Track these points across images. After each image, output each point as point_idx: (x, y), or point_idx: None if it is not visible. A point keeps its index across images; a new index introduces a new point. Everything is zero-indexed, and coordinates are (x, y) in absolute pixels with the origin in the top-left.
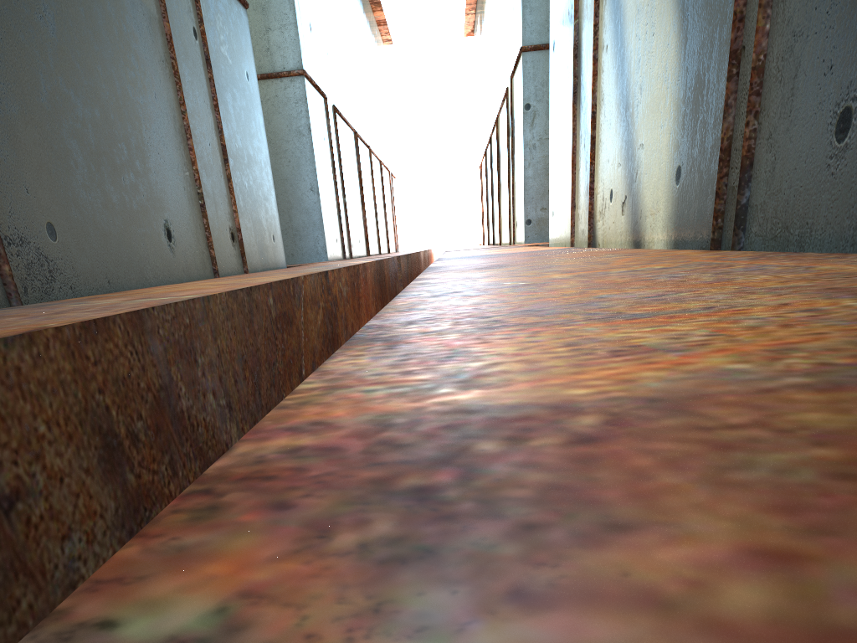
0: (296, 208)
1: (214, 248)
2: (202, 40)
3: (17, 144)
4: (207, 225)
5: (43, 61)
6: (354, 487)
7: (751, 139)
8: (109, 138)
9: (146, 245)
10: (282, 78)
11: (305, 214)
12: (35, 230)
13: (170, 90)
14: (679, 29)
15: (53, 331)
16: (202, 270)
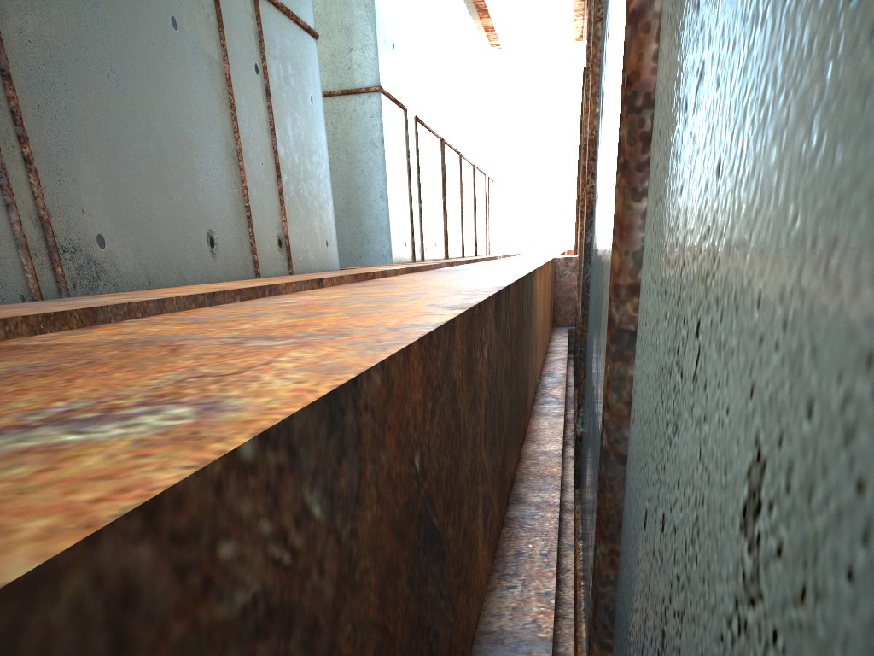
0: (366, 213)
1: (258, 253)
2: (264, 74)
3: (78, 176)
4: (251, 233)
5: (106, 110)
6: None
7: (591, 193)
8: (160, 165)
9: (187, 251)
10: (360, 94)
11: (373, 220)
12: (87, 241)
13: (225, 120)
14: None
15: (21, 318)
16: (243, 271)
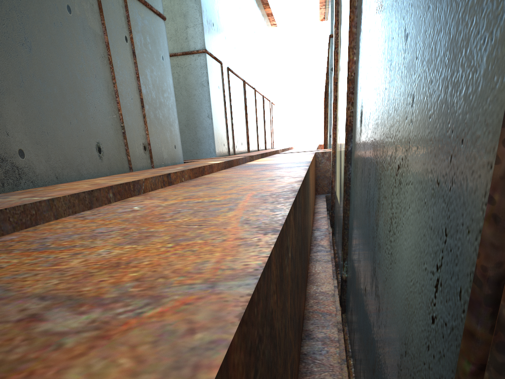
0: (199, 127)
1: (131, 155)
2: (131, 42)
3: (3, 111)
4: (126, 143)
5: (23, 66)
6: None
7: (351, 116)
8: (62, 102)
9: (83, 157)
10: (193, 54)
11: (204, 130)
12: (11, 154)
13: (106, 72)
14: (347, 48)
15: None
16: (121, 167)
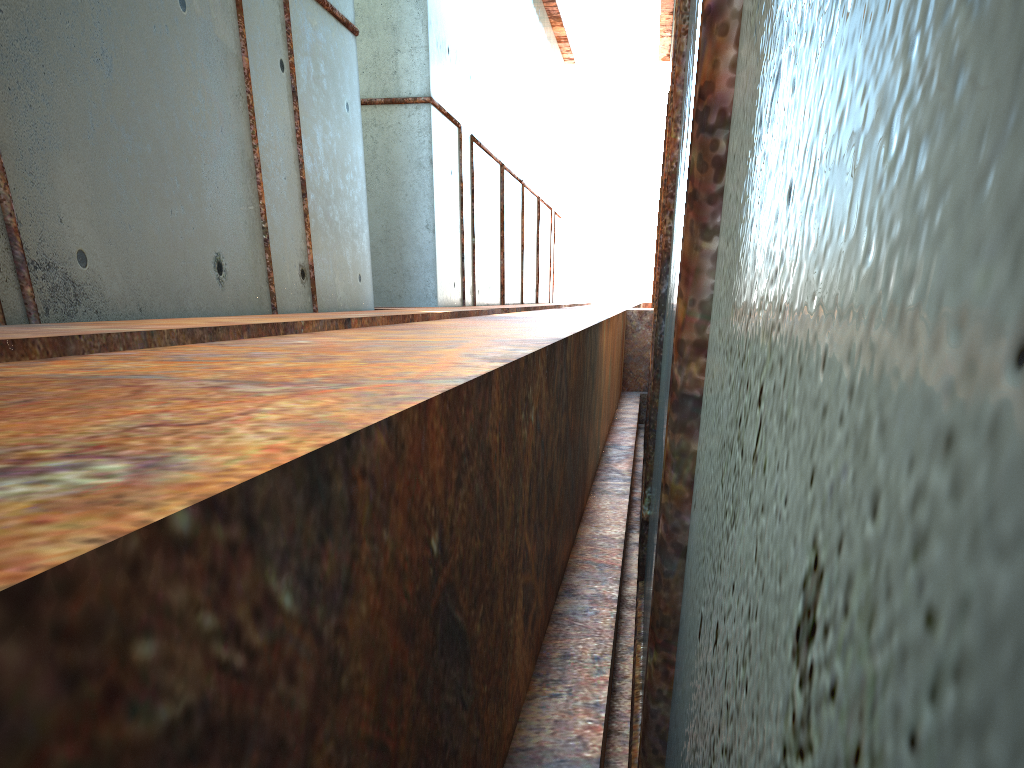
0: (409, 245)
1: (276, 284)
2: (291, 72)
3: (56, 178)
4: (269, 260)
5: (95, 101)
6: None
7: (668, 236)
8: (159, 172)
9: (189, 277)
10: (407, 104)
11: (417, 253)
12: (65, 257)
13: (241, 124)
14: None
15: None
16: (257, 305)
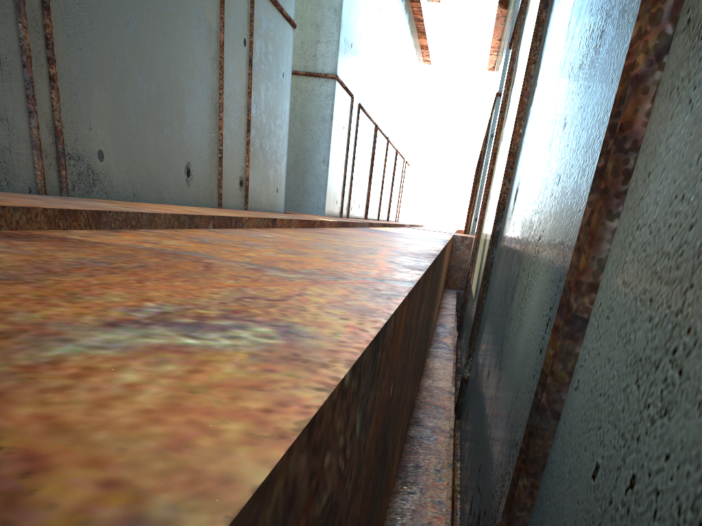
0: (310, 172)
1: (223, 188)
2: (250, 47)
3: (90, 99)
4: (220, 172)
5: (122, 51)
6: (6, 235)
7: (505, 193)
8: (157, 104)
9: (168, 176)
10: (320, 78)
11: (315, 178)
12: (89, 153)
13: (214, 78)
14: (514, 116)
15: (42, 209)
16: (209, 200)
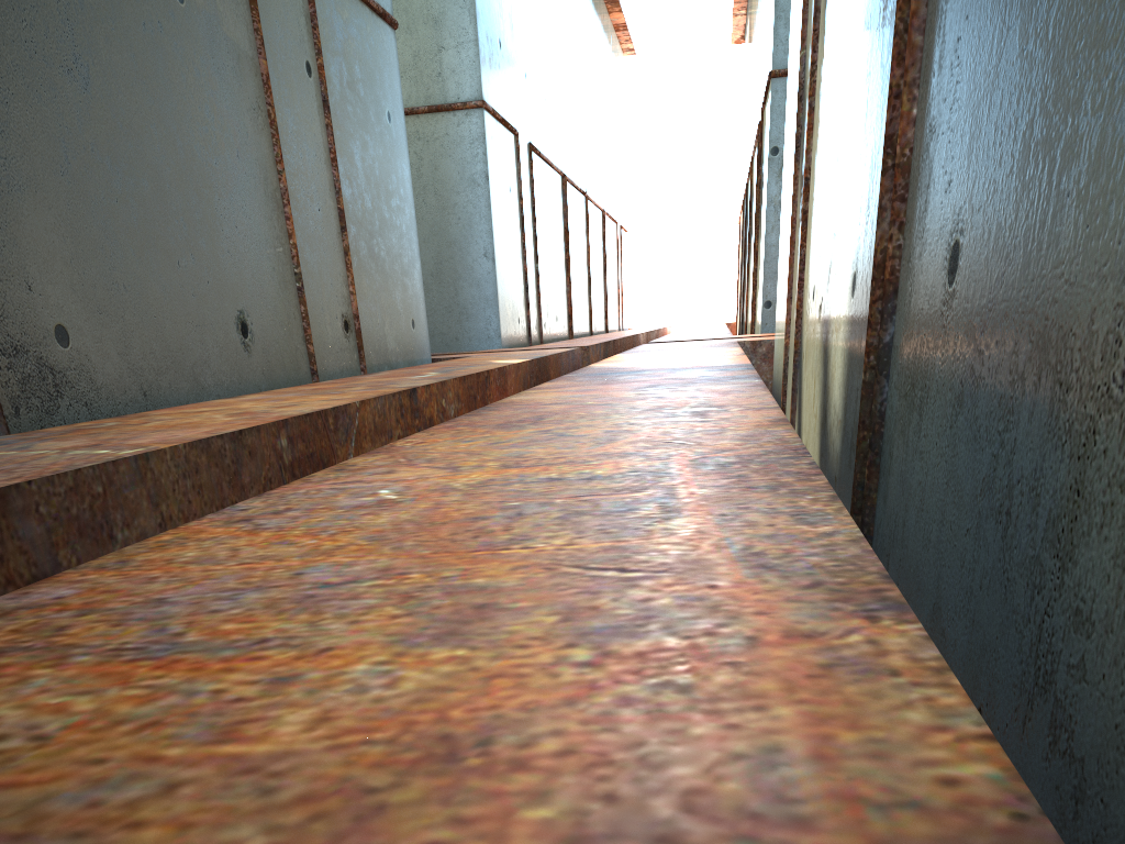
0: (465, 278)
1: (315, 342)
2: (320, 77)
3: (19, 231)
4: (304, 314)
5: (68, 125)
6: None
7: (896, 258)
8: (160, 213)
9: (206, 345)
10: (455, 111)
11: (475, 287)
12: (38, 336)
13: (262, 144)
14: (864, 91)
15: None
16: (292, 371)
